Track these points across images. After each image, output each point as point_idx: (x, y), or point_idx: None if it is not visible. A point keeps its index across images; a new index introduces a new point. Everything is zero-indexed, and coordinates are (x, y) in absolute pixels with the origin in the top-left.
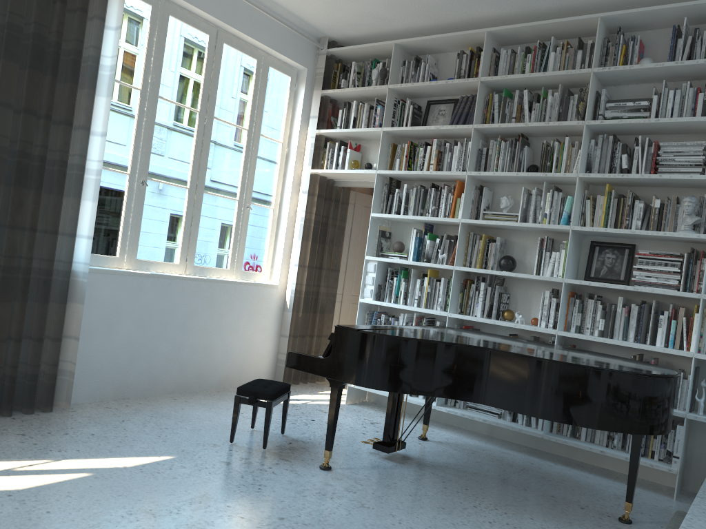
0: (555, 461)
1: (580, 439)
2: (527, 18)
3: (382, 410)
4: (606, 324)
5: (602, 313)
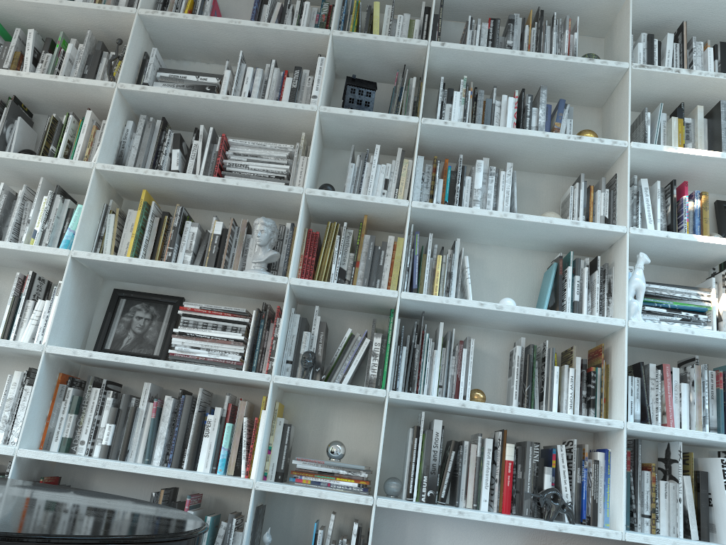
0: None
1: None
2: None
3: None
4: (117, 434)
5: (113, 413)
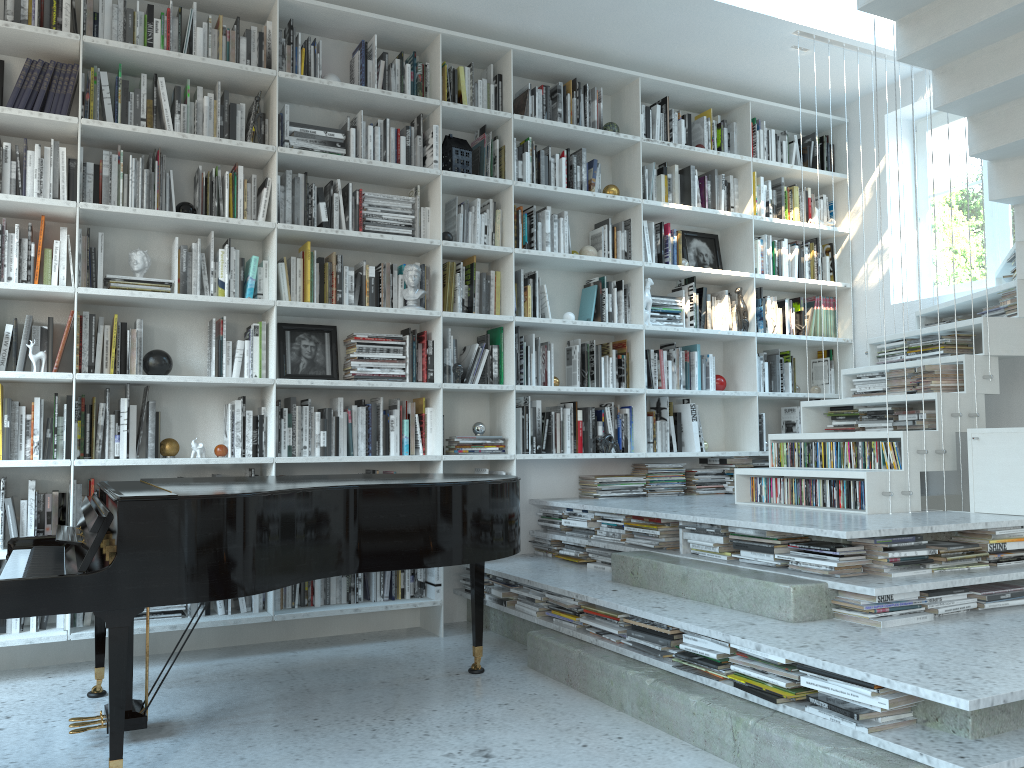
0: (284, 649)
1: (311, 605)
2: None
3: None
4: (329, 438)
5: (324, 423)
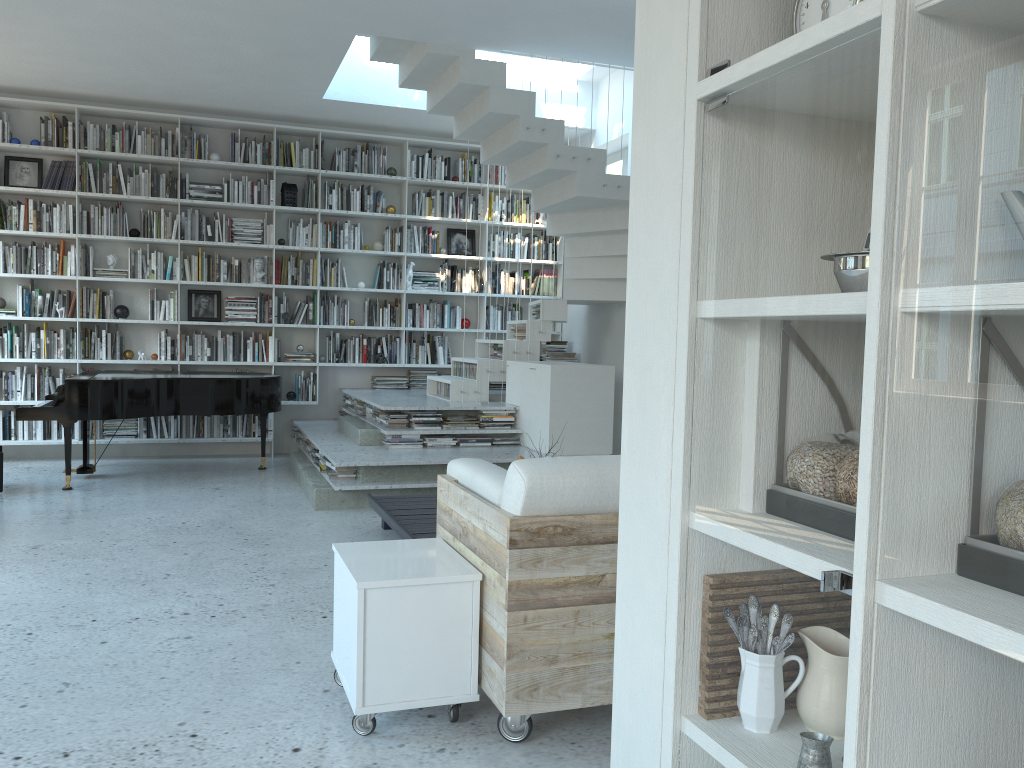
0: (188, 457)
1: (203, 437)
2: (110, 99)
3: (10, 460)
4: (212, 351)
5: (209, 344)
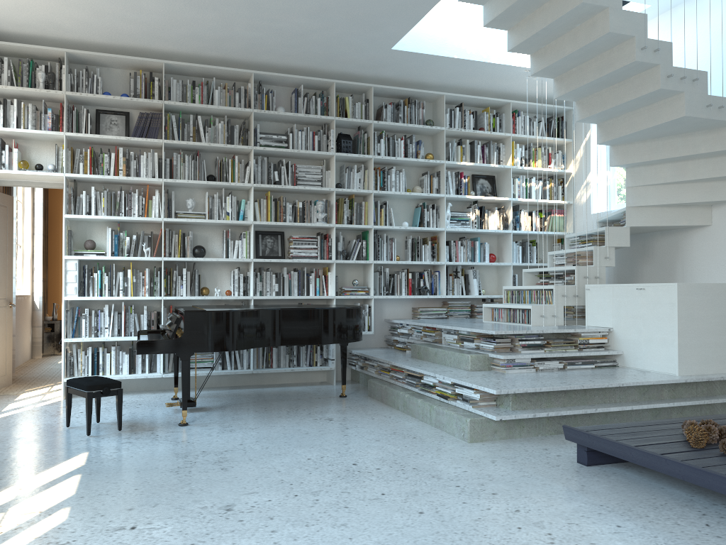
0: (258, 387)
1: (271, 367)
2: (190, 58)
3: None
4: (279, 287)
5: (277, 280)
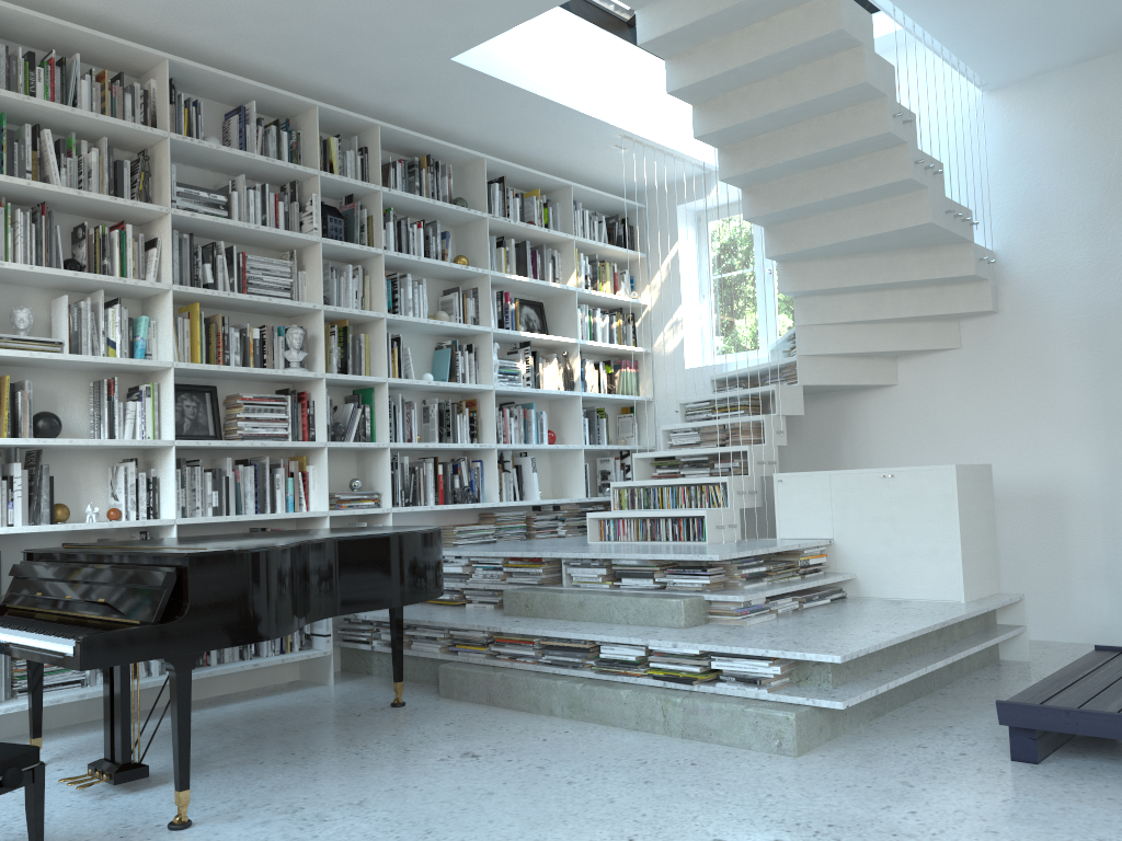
0: None
1: (206, 665)
2: (23, 1)
3: None
4: (220, 497)
5: (216, 483)
